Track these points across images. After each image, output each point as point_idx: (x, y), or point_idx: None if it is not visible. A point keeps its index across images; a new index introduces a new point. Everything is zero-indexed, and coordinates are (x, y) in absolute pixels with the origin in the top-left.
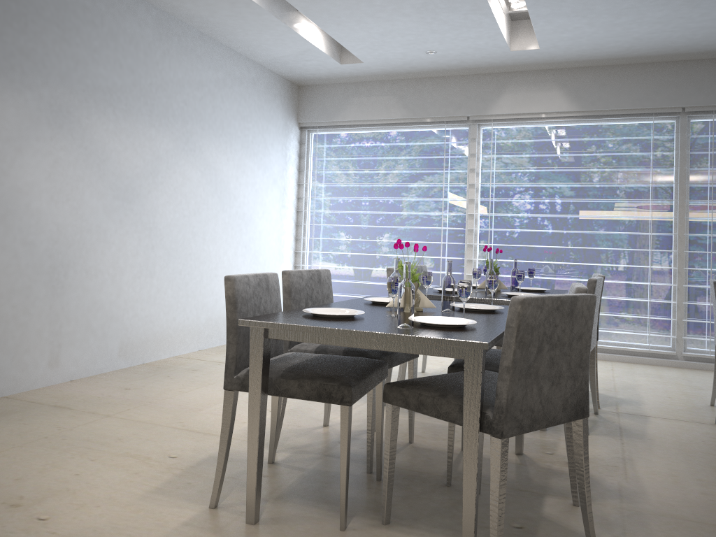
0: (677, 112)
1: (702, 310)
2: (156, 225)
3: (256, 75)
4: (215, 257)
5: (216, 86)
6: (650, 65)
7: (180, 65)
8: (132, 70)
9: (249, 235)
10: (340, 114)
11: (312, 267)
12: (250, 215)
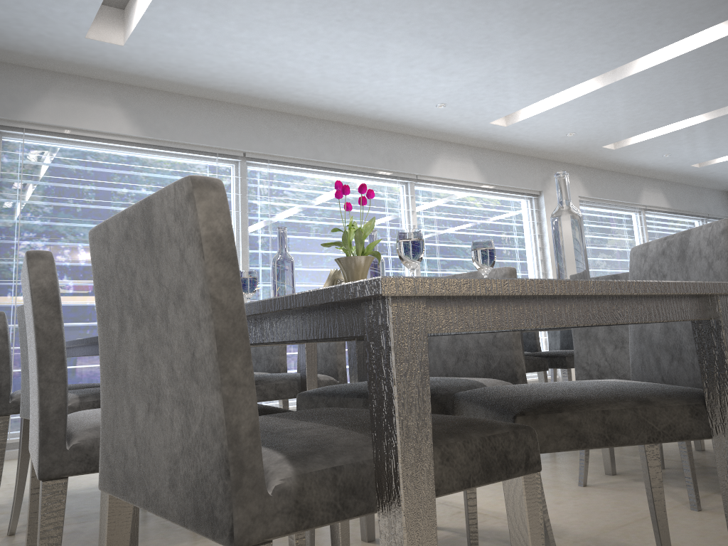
0: (238, 157)
1: None
2: None
3: None
4: None
5: None
6: (216, 103)
7: None
8: None
9: None
10: None
11: None
12: None
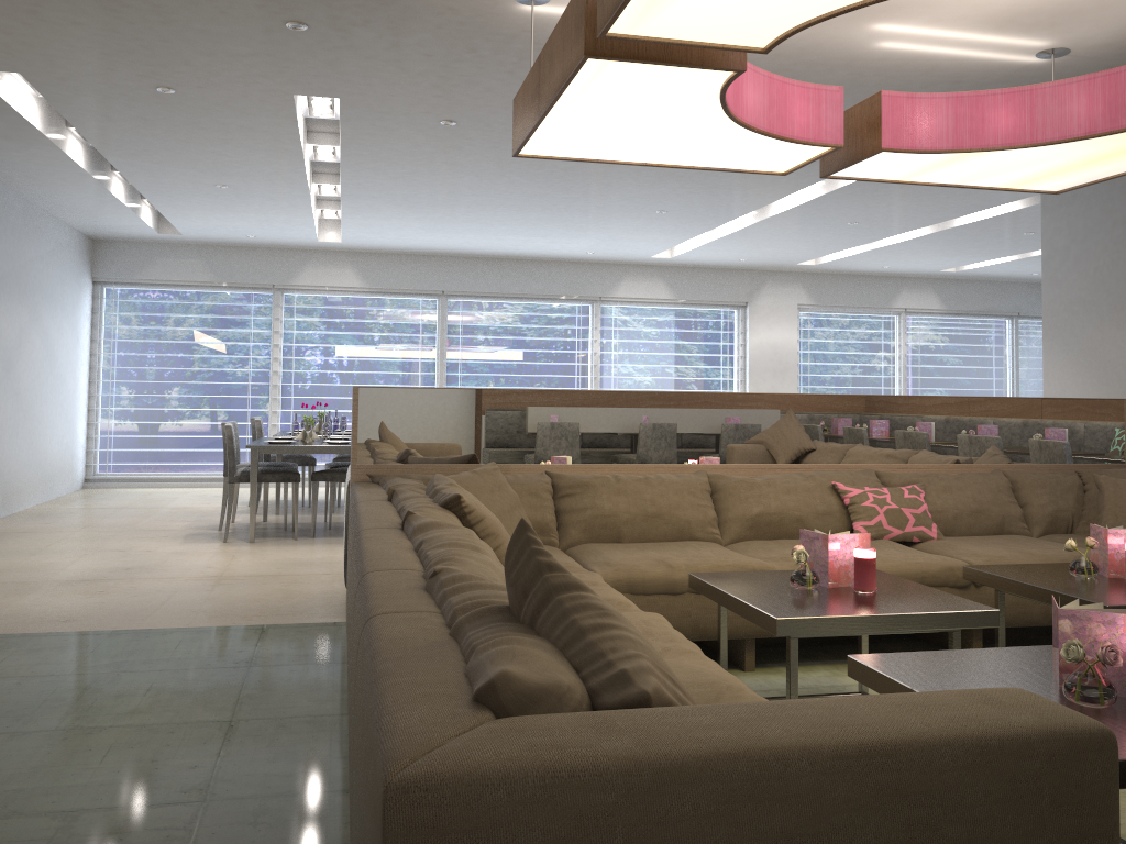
0: (439, 294)
1: None
2: (20, 390)
3: (70, 238)
4: (46, 417)
5: (50, 256)
6: (420, 256)
7: (33, 243)
8: (12, 257)
9: (64, 395)
10: (143, 272)
11: (106, 424)
12: (65, 375)
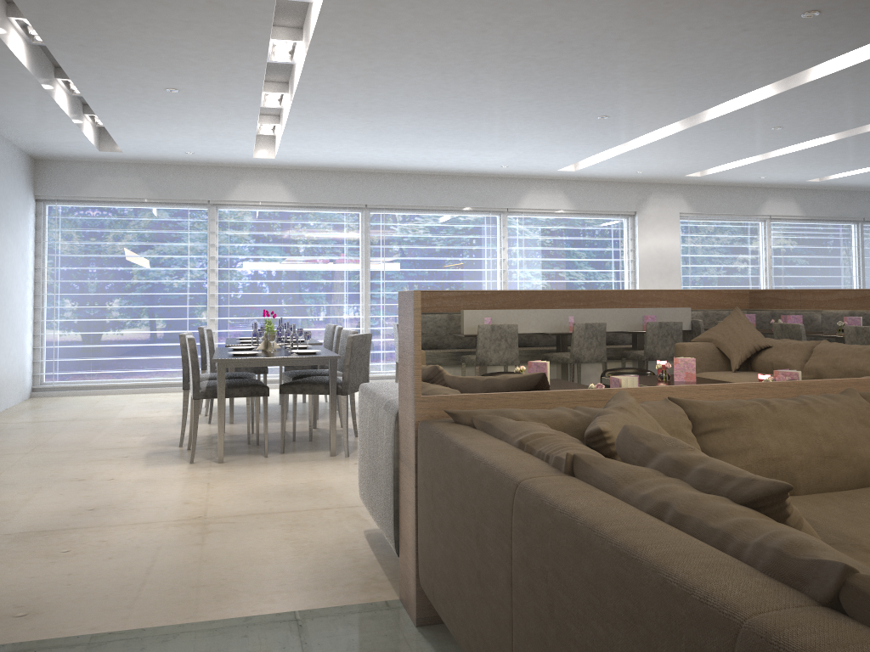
0: (362, 207)
1: (379, 344)
2: None
3: (12, 155)
4: None
5: None
6: (345, 173)
7: None
8: None
9: (10, 309)
10: (84, 190)
11: (52, 335)
12: (10, 289)
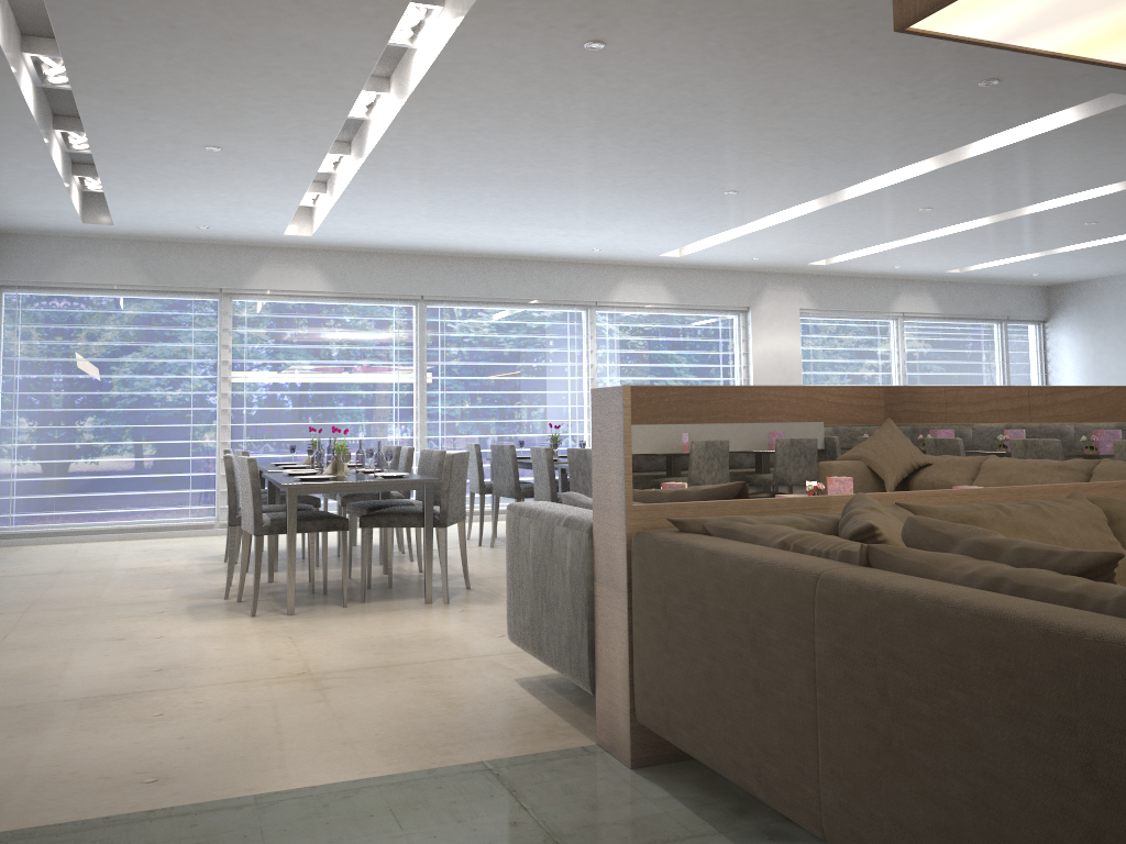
0: (417, 299)
1: None
2: None
3: None
4: None
5: None
6: (396, 255)
7: None
8: None
9: None
10: (56, 273)
11: (8, 464)
12: None
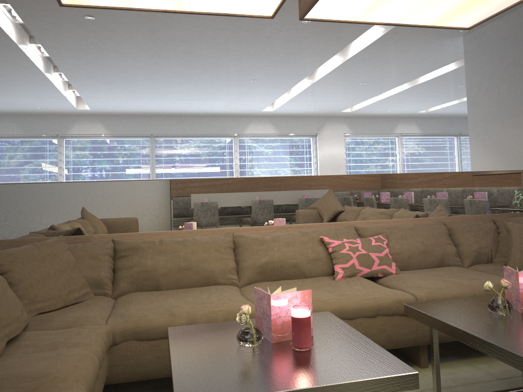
0: (150, 136)
1: None
2: None
3: None
4: None
5: None
6: (138, 116)
7: None
8: None
9: None
10: None
11: None
12: None
